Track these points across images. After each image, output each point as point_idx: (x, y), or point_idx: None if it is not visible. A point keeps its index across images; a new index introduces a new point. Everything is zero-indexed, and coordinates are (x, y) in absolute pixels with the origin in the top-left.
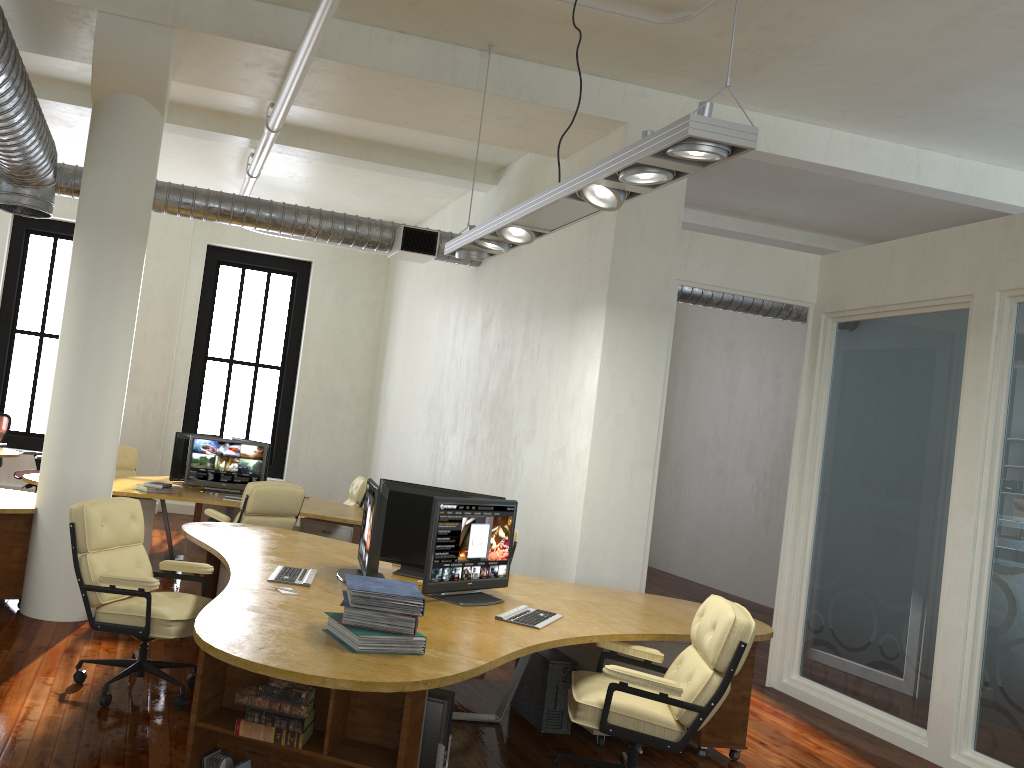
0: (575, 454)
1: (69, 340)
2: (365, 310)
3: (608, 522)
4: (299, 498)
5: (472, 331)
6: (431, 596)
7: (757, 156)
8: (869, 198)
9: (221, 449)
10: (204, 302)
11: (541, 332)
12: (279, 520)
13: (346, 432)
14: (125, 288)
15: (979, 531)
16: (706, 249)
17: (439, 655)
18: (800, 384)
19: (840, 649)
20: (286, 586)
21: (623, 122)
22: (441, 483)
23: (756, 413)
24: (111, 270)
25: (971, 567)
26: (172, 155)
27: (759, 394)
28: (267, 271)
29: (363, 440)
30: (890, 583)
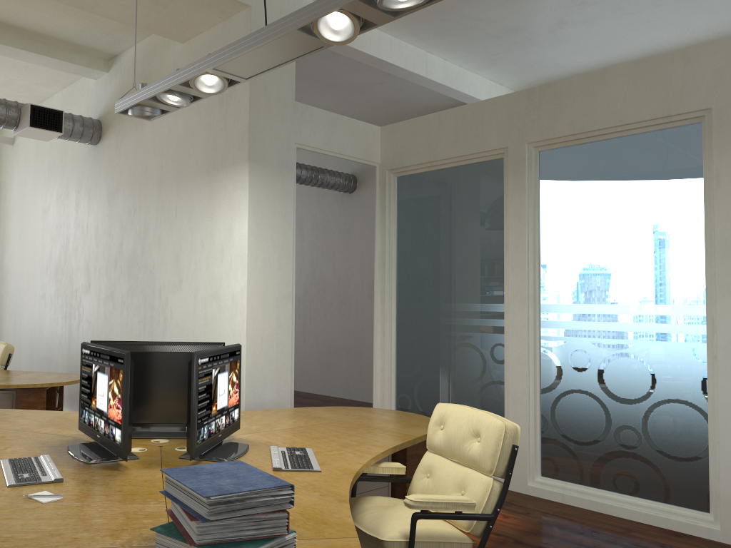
0: (231, 296)
1: None
2: None
3: (265, 351)
4: None
5: (97, 201)
6: (188, 458)
7: (335, 47)
8: (376, 94)
9: None
10: None
11: (177, 194)
12: None
13: None
14: None
15: (530, 318)
16: (312, 118)
17: (308, 547)
18: (375, 225)
19: None
20: (37, 489)
21: (247, 5)
22: (79, 337)
23: None
24: None
25: (528, 345)
26: None
27: None
28: None
29: None
30: (462, 365)
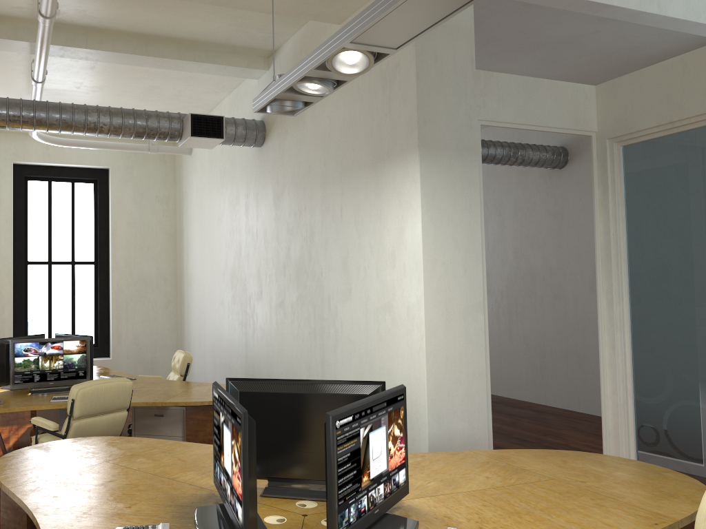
0: (405, 308)
1: None
2: (160, 204)
3: (451, 372)
4: (128, 391)
5: (264, 205)
6: None
7: None
8: (587, 47)
9: (43, 349)
10: (18, 214)
11: (341, 193)
12: (110, 417)
13: (158, 309)
14: None
15: None
16: (500, 87)
17: None
18: (594, 209)
19: (685, 460)
20: None
21: None
22: (254, 346)
23: (486, 246)
24: None
25: None
26: None
27: (486, 231)
28: (71, 181)
29: (174, 314)
30: None
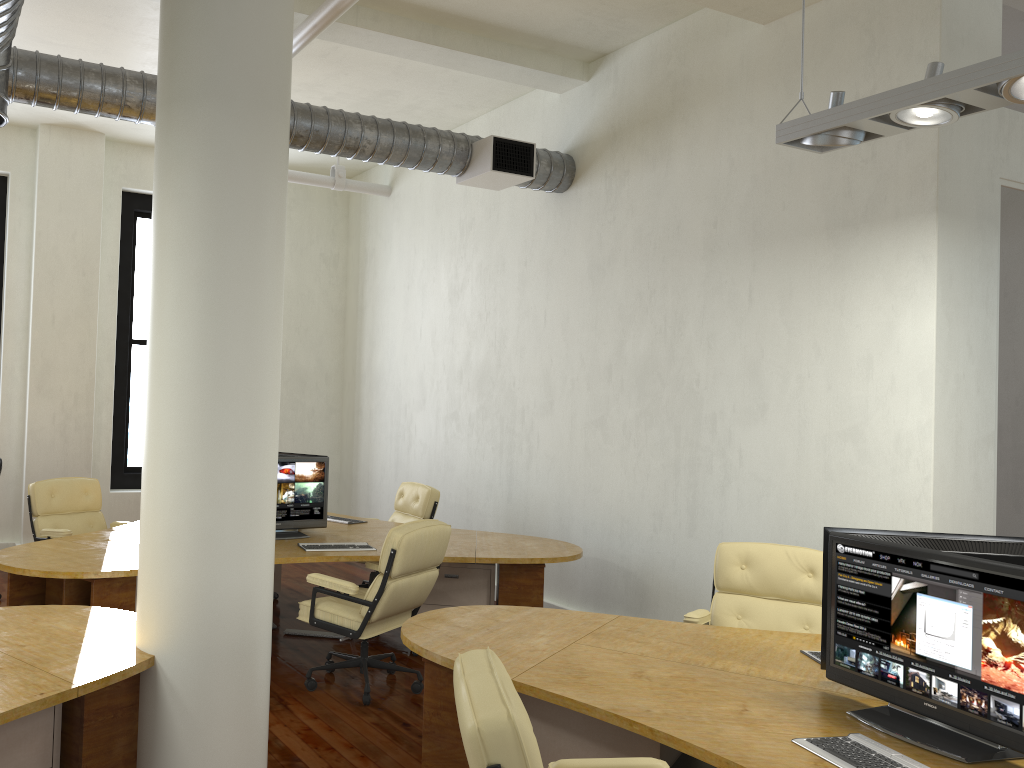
0: (892, 437)
1: (188, 327)
2: (326, 266)
3: (957, 530)
4: (447, 539)
5: (566, 278)
6: None
7: None
8: None
9: None
10: (122, 268)
11: (752, 268)
12: (424, 577)
13: (317, 420)
14: (276, 222)
15: None
16: None
17: None
18: None
19: None
20: None
21: None
22: (530, 480)
23: None
24: (255, 188)
25: None
26: (114, 50)
27: None
28: None
29: (337, 428)
30: None
